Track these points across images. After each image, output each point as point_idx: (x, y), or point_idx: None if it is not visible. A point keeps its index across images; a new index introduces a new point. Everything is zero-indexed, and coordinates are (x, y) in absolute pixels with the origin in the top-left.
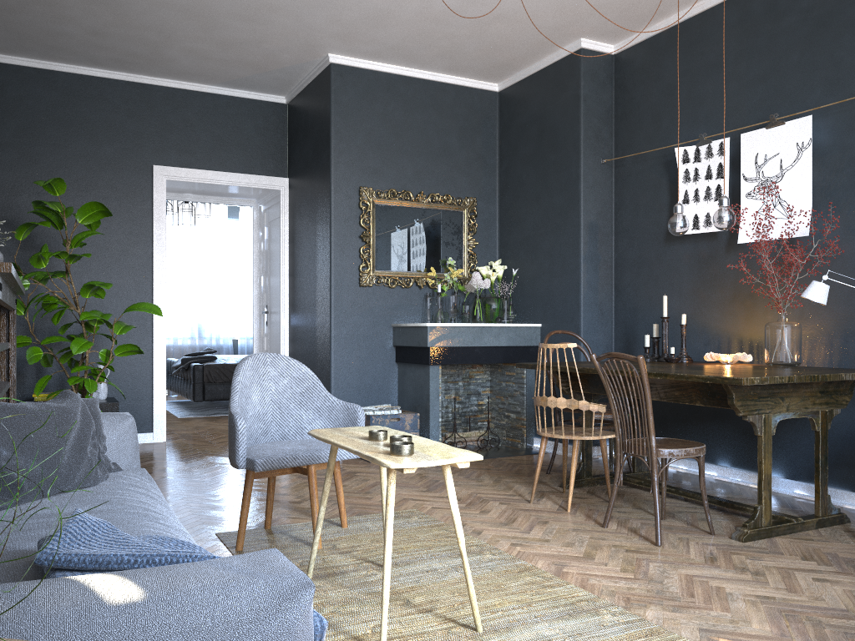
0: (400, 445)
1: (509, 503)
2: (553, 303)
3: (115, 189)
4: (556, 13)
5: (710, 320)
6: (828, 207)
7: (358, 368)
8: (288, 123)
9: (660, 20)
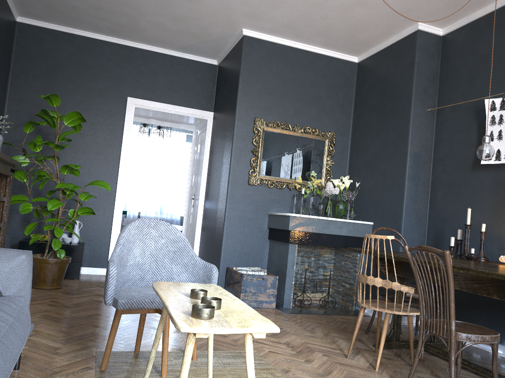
0: (199, 308)
1: (330, 356)
2: (383, 208)
3: (102, 110)
4: (401, 1)
5: None
6: None
7: (241, 240)
8: (217, 77)
9: (480, 9)
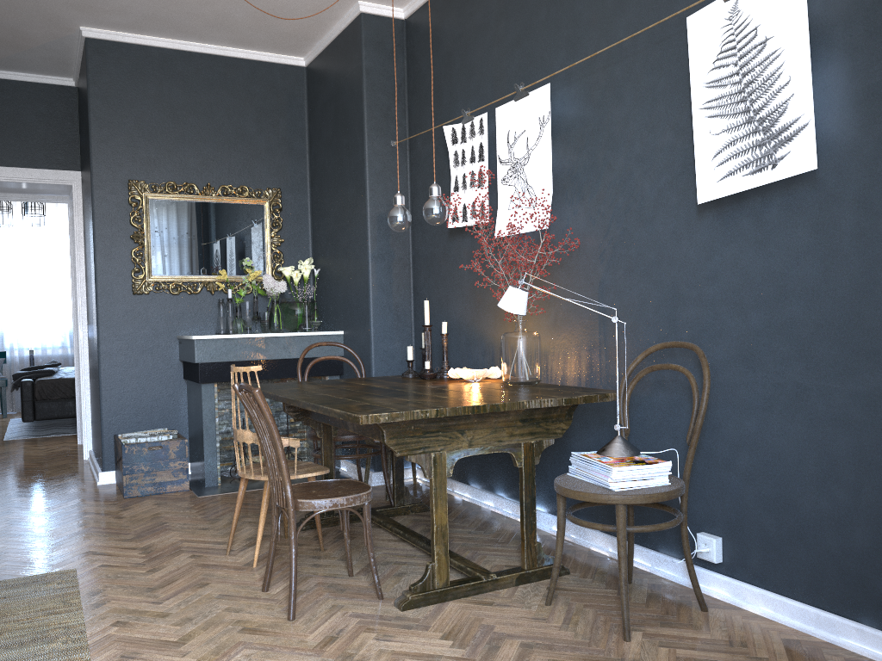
0: None
1: (201, 556)
2: (351, 307)
3: None
4: None
5: (486, 327)
6: (573, 193)
7: (136, 387)
8: (78, 109)
9: None
